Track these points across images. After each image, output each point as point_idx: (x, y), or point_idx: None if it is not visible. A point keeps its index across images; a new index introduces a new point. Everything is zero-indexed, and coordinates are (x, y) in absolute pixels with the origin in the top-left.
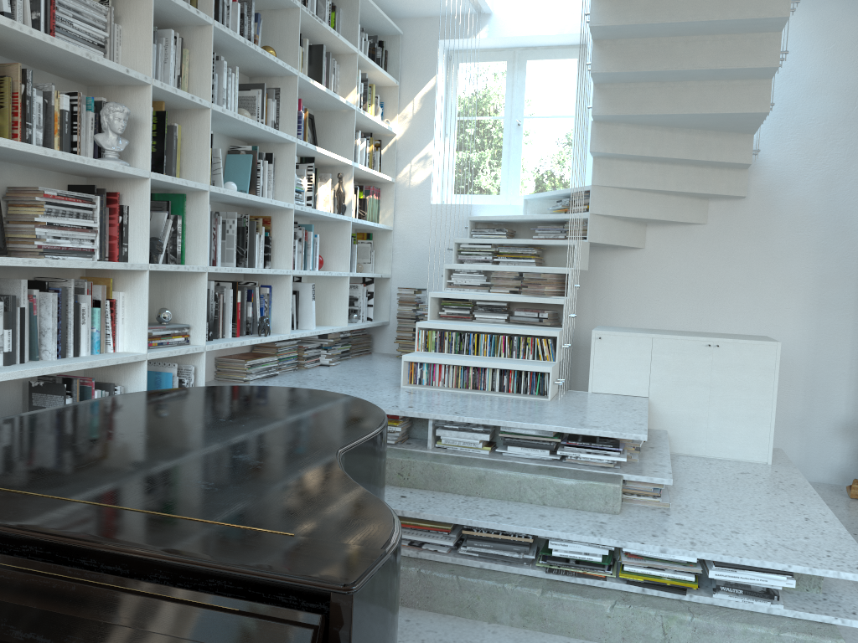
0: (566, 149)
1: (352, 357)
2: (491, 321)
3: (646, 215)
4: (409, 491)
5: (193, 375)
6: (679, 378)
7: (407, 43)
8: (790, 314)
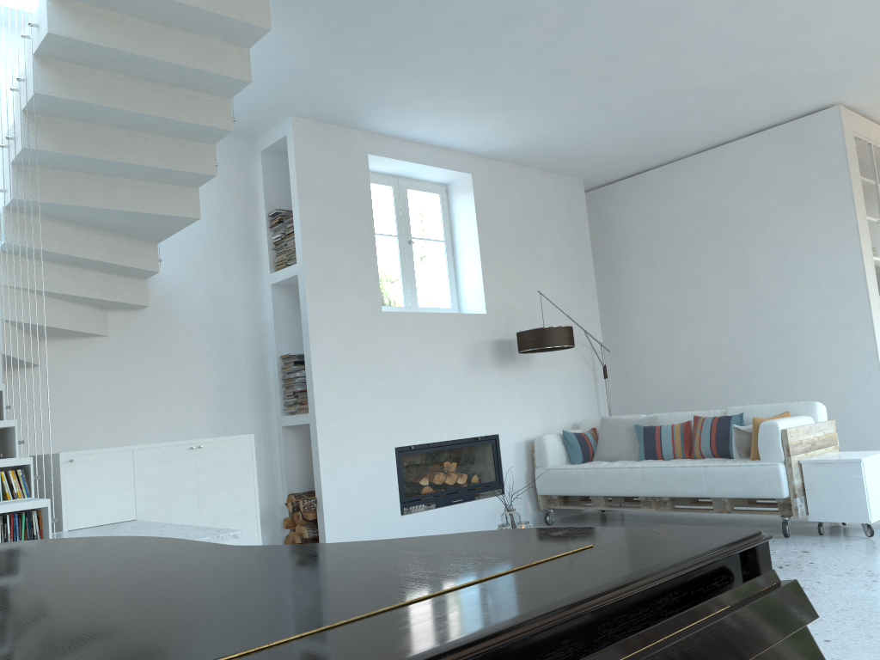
0: None
1: None
2: None
3: (56, 324)
4: None
5: None
6: (167, 489)
7: None
8: (199, 421)
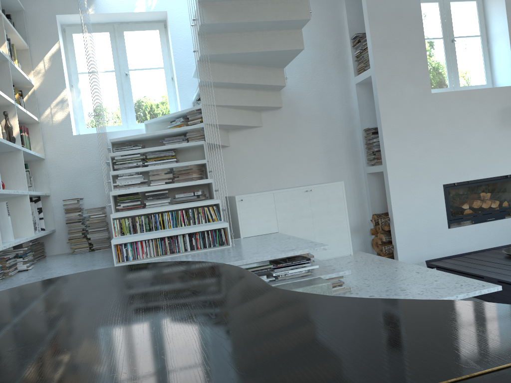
0: (163, 89)
1: (36, 262)
2: (159, 205)
3: (233, 123)
4: None
5: None
6: (294, 215)
7: (30, 17)
8: (316, 172)
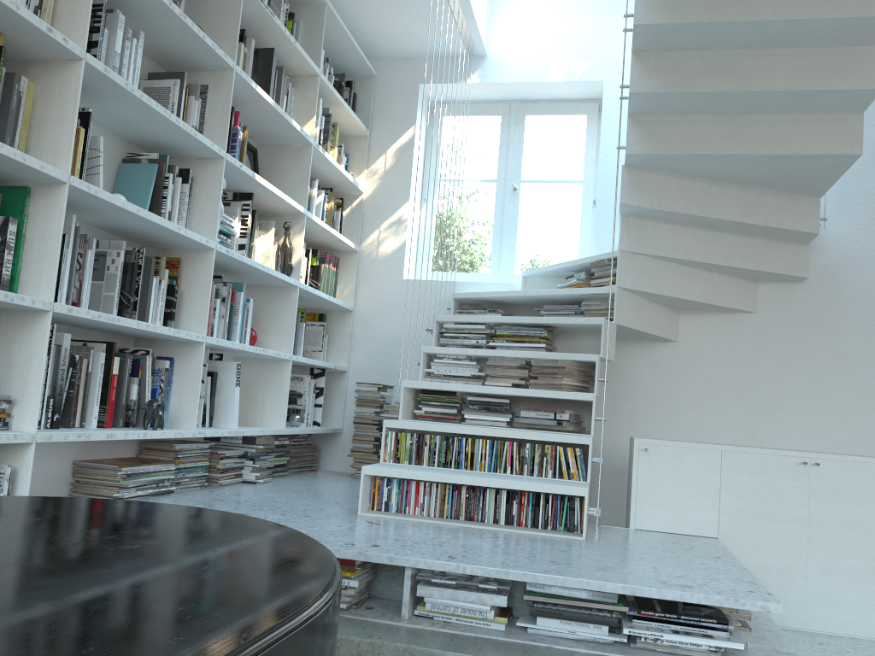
0: (573, 220)
1: (290, 474)
2: (487, 424)
3: (685, 295)
4: None
5: (8, 482)
6: (763, 510)
7: (381, 87)
8: (869, 430)
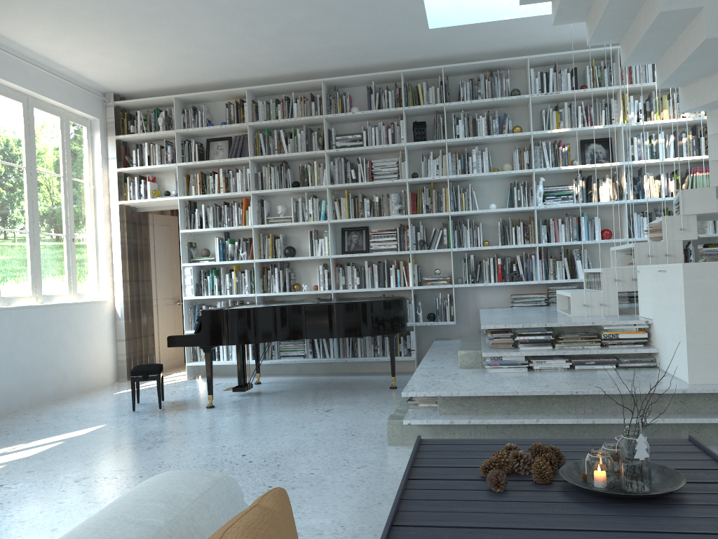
0: None
1: None
2: None
3: None
4: (456, 353)
5: (448, 298)
6: (658, 301)
7: None
8: None
